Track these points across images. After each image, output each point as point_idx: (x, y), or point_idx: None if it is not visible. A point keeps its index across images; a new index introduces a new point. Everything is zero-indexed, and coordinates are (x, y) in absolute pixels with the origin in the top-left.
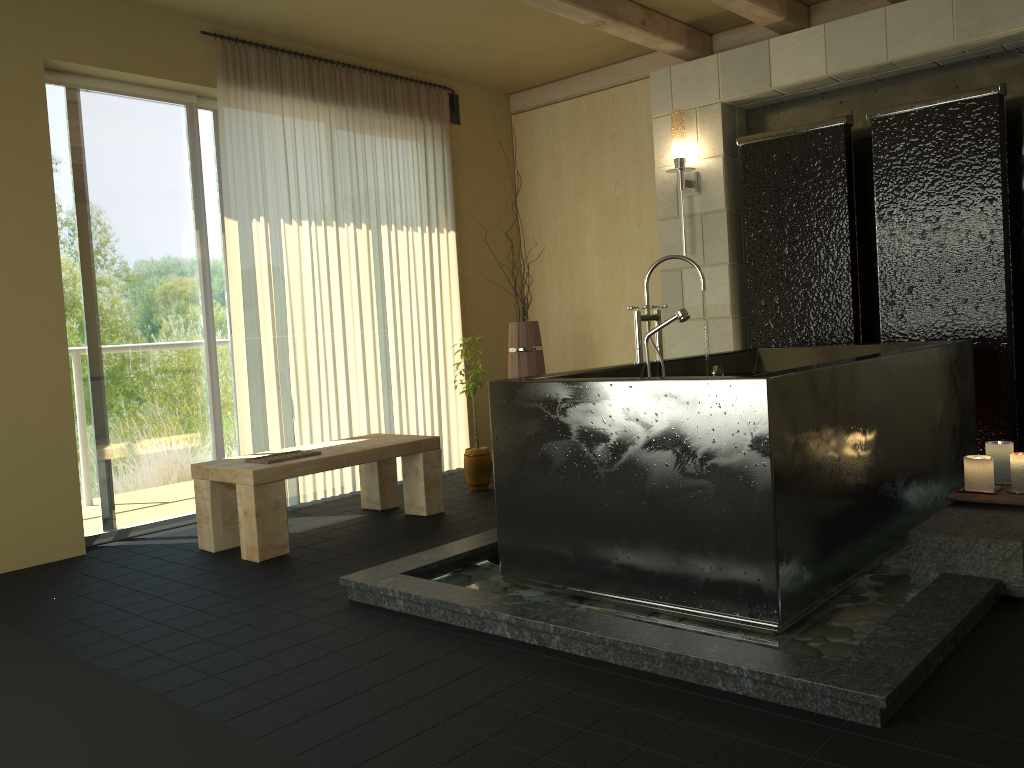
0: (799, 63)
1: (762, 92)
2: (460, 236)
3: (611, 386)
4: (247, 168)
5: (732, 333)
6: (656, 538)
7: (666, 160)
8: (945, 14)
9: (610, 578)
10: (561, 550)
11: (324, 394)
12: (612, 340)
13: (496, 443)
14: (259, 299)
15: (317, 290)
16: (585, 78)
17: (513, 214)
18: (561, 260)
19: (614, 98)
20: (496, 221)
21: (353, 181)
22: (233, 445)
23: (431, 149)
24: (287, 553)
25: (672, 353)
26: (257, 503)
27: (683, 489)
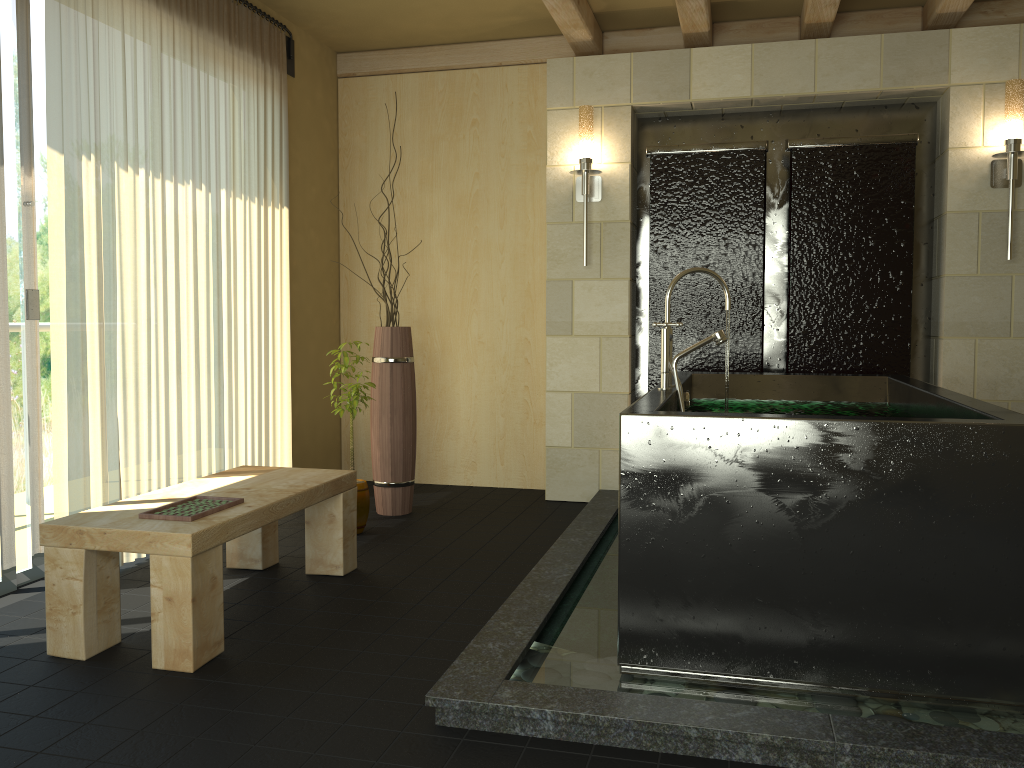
0: (722, 79)
1: (679, 102)
2: (290, 215)
3: (826, 427)
4: (79, 80)
5: (628, 354)
6: (878, 612)
7: (561, 159)
8: (873, 58)
9: (802, 662)
10: (725, 630)
11: (153, 410)
12: (459, 352)
13: (627, 494)
14: (85, 273)
15: (151, 267)
16: (443, 51)
17: (335, 196)
18: (397, 256)
19: (479, 80)
20: (321, 201)
21: (195, 125)
22: (22, 484)
23: (270, 101)
24: (221, 652)
25: (555, 372)
26: (194, 583)
27: (924, 553)
